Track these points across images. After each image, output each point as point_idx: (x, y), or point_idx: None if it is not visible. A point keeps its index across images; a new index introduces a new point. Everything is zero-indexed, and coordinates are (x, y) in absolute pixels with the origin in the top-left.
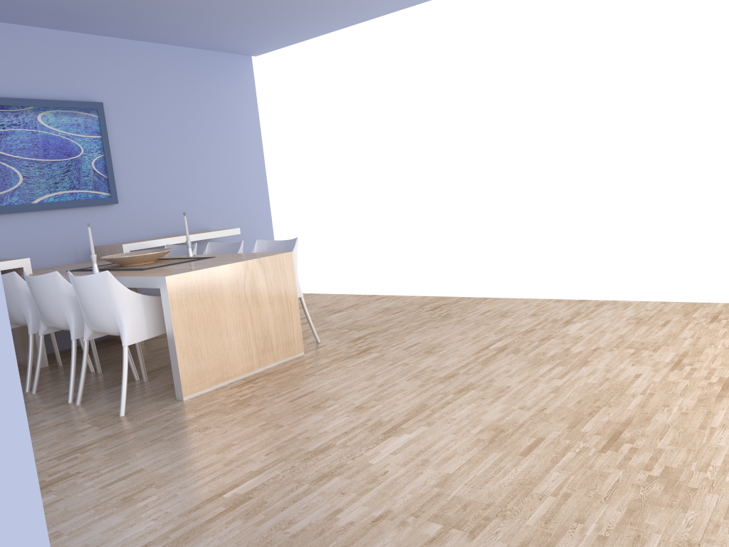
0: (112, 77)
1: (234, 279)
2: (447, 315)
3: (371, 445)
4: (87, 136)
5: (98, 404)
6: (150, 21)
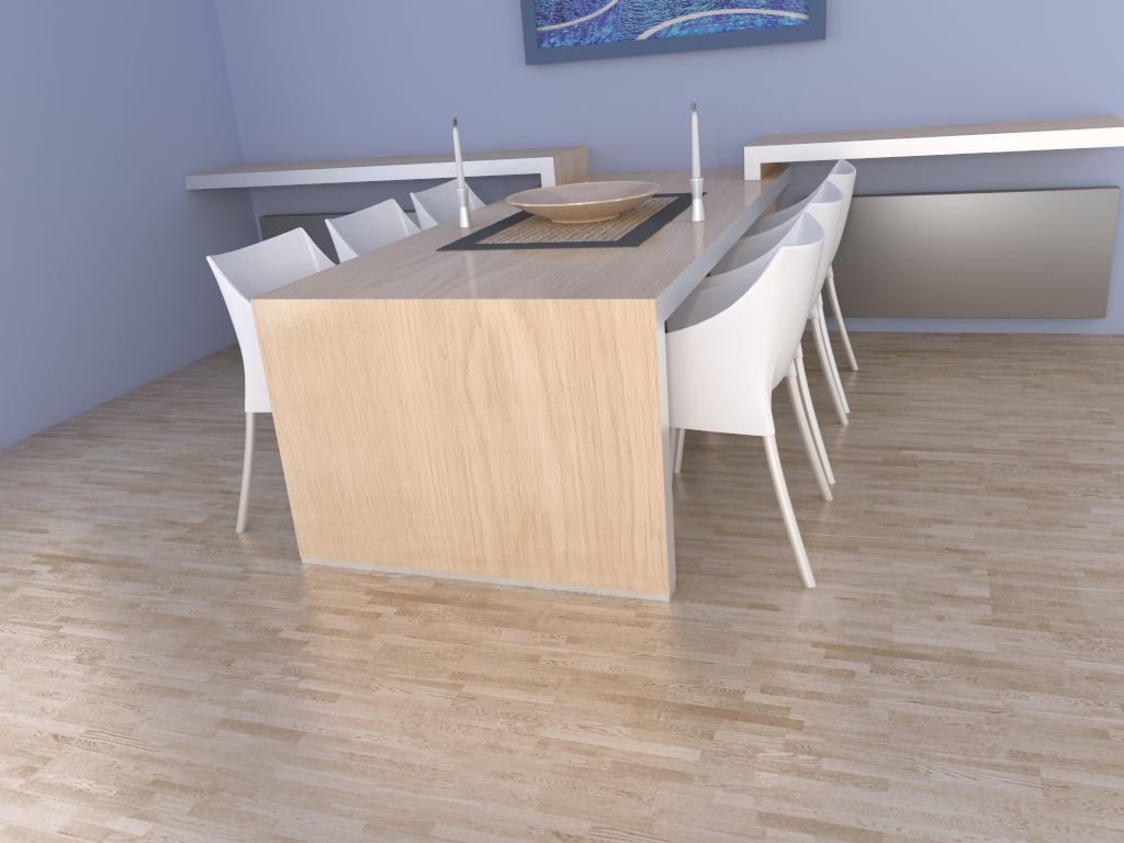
0: None
1: (434, 342)
2: None
3: None
4: None
5: None
6: None
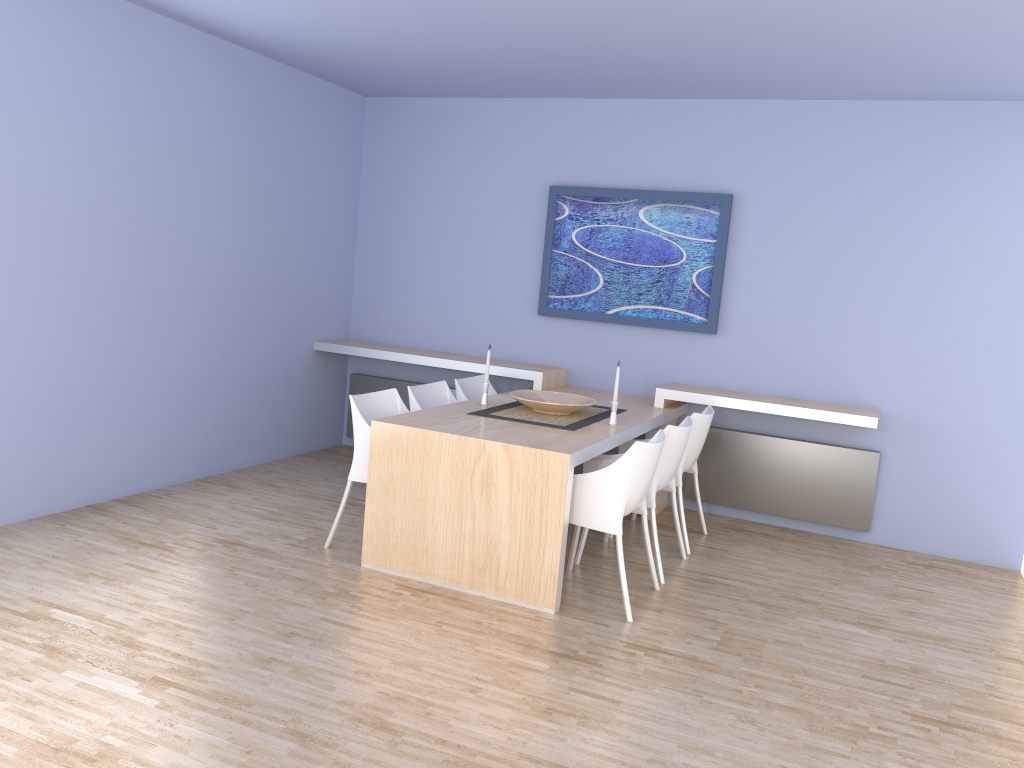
0: (766, 157)
1: (460, 457)
2: (867, 736)
3: (121, 670)
4: (695, 239)
5: None
6: (771, 76)
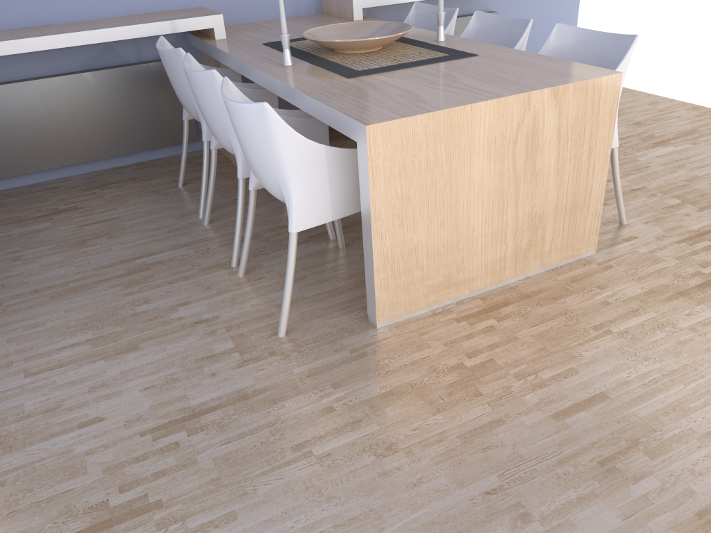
0: None
1: (498, 129)
2: None
3: None
4: None
5: (263, 288)
6: None
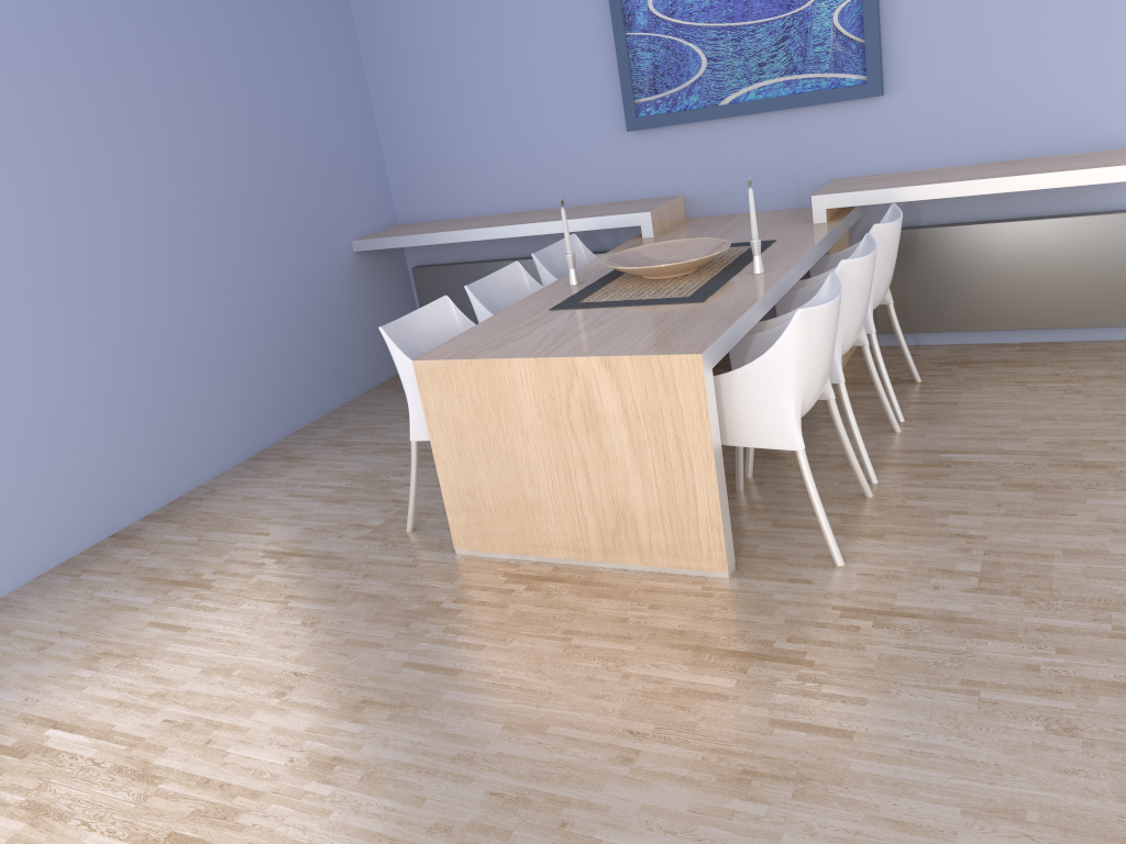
0: None
1: (545, 388)
2: None
3: (126, 831)
4: None
5: None
6: None
